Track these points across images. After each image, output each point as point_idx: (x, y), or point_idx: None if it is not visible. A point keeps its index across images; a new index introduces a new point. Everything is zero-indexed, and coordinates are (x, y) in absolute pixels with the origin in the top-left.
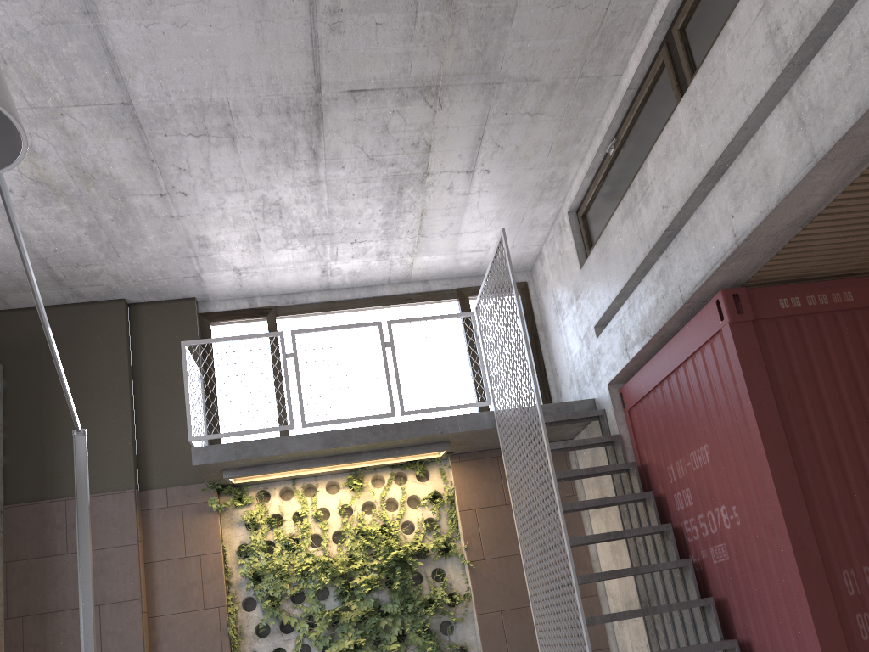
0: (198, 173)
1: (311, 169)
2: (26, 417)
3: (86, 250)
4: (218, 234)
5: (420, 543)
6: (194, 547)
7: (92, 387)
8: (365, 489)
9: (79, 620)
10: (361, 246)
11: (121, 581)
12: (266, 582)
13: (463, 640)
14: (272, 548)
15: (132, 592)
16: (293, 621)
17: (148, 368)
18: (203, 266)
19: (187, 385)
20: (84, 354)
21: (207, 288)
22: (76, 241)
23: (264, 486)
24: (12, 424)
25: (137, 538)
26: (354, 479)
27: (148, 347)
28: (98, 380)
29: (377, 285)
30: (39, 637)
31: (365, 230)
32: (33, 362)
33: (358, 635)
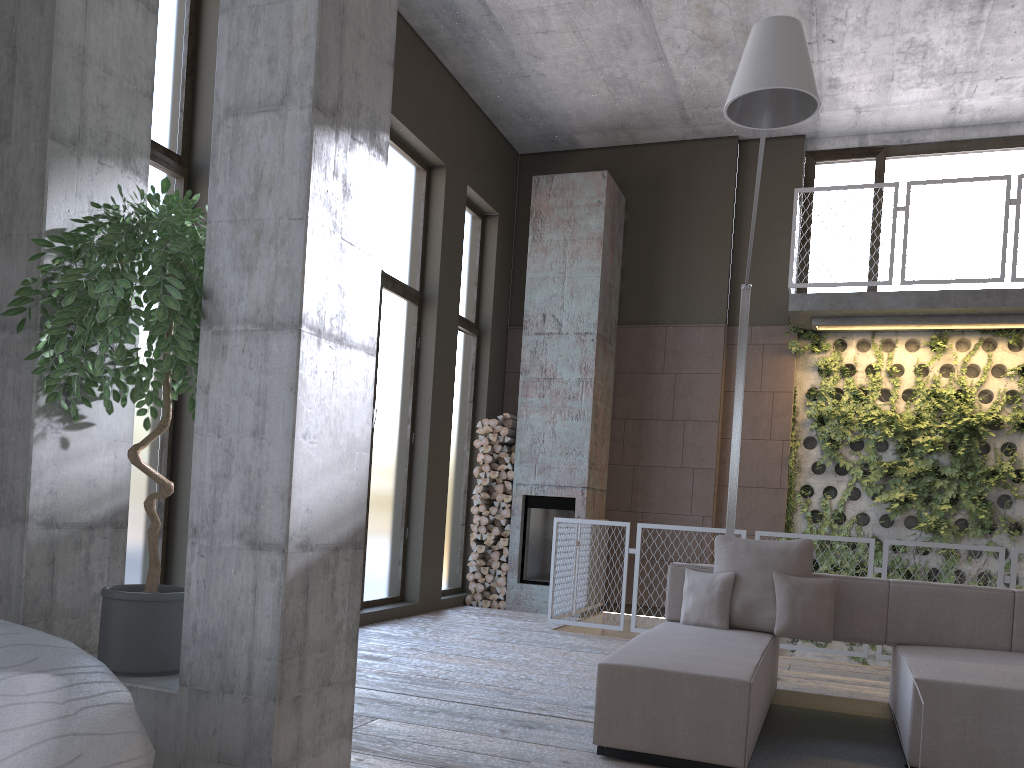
0: (852, 22)
1: (974, 10)
2: (641, 248)
3: (721, 93)
4: (851, 76)
5: (995, 415)
6: (769, 384)
7: (698, 224)
8: (946, 351)
9: (667, 430)
10: (1005, 83)
11: (704, 404)
12: (828, 426)
13: (1020, 517)
14: (838, 396)
15: (712, 414)
16: (848, 465)
17: (750, 208)
18: (824, 106)
19: (794, 233)
20: (695, 191)
21: (820, 126)
22: (715, 86)
23: (842, 336)
24: (629, 254)
25: (721, 369)
26: (937, 340)
27: (752, 187)
28: (704, 218)
29: (1011, 123)
30: (635, 438)
31: (1016, 67)
32: (650, 197)
33: (910, 490)
